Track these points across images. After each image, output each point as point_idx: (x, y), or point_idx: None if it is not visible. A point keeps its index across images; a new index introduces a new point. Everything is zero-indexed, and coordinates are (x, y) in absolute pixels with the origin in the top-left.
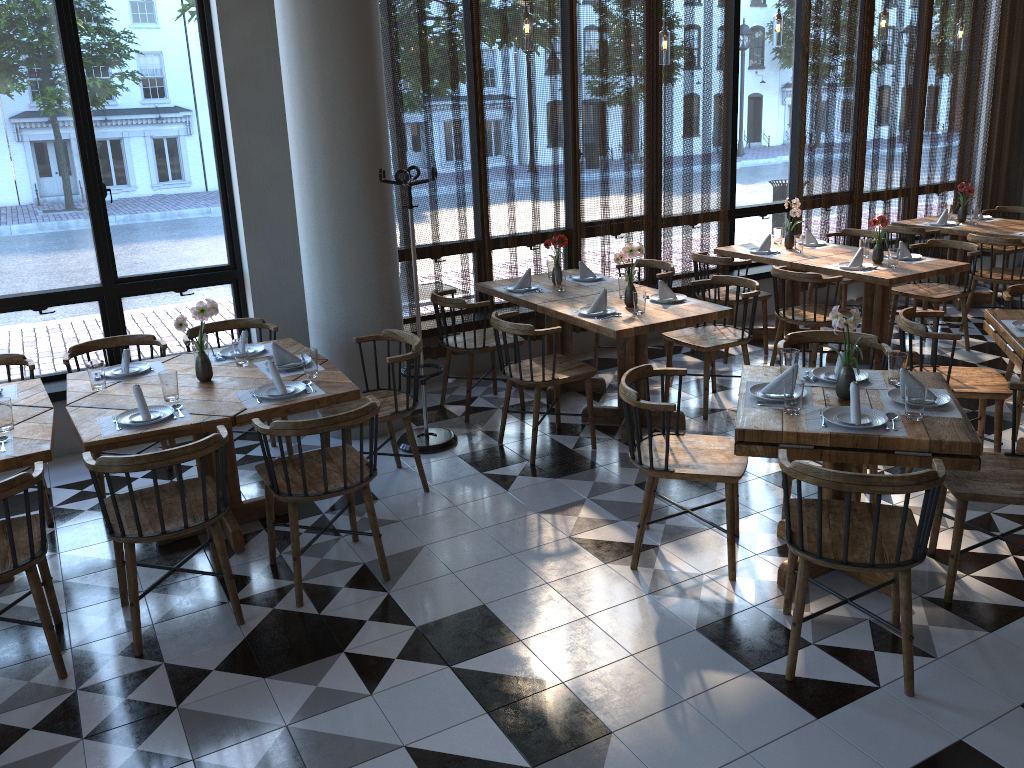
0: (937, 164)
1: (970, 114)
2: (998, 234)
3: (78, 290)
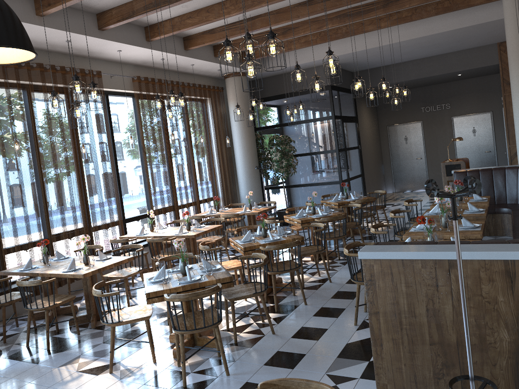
0: (205, 190)
1: (212, 170)
2: (231, 213)
3: None
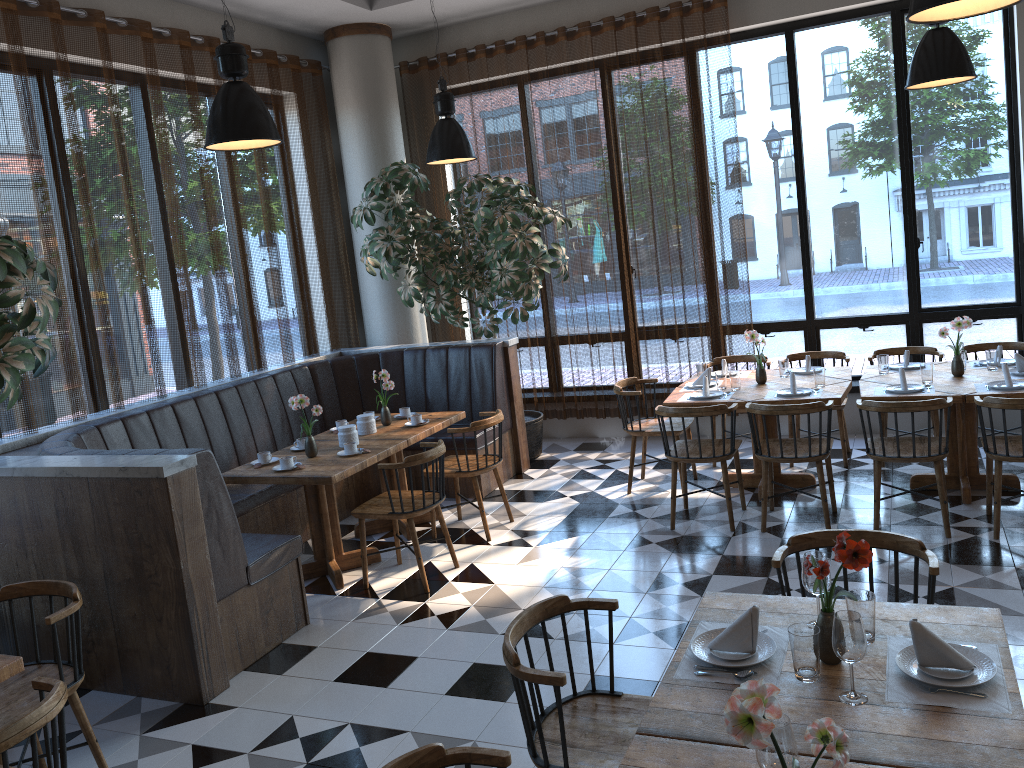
0: None
1: None
2: None
3: (890, 315)
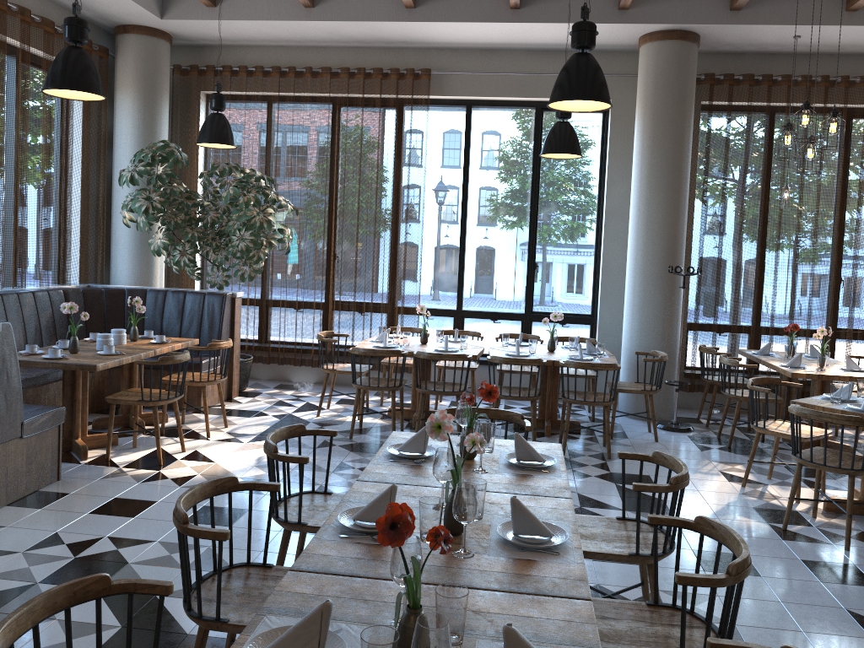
0: None
1: None
2: None
3: (512, 313)
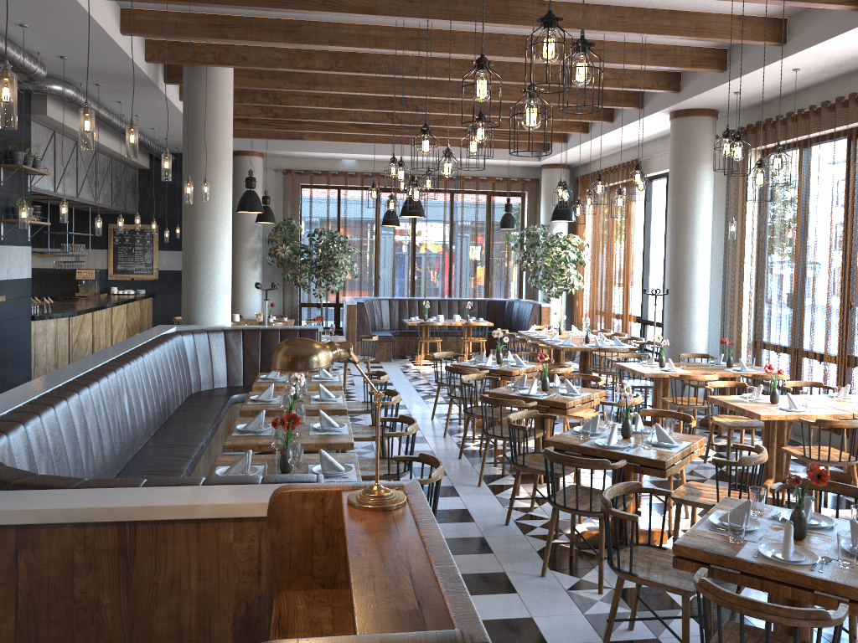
0: None
1: None
2: None
3: None
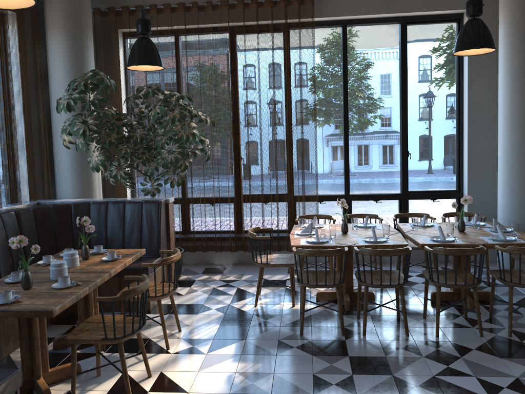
0: None
1: None
2: None
3: (392, 194)
